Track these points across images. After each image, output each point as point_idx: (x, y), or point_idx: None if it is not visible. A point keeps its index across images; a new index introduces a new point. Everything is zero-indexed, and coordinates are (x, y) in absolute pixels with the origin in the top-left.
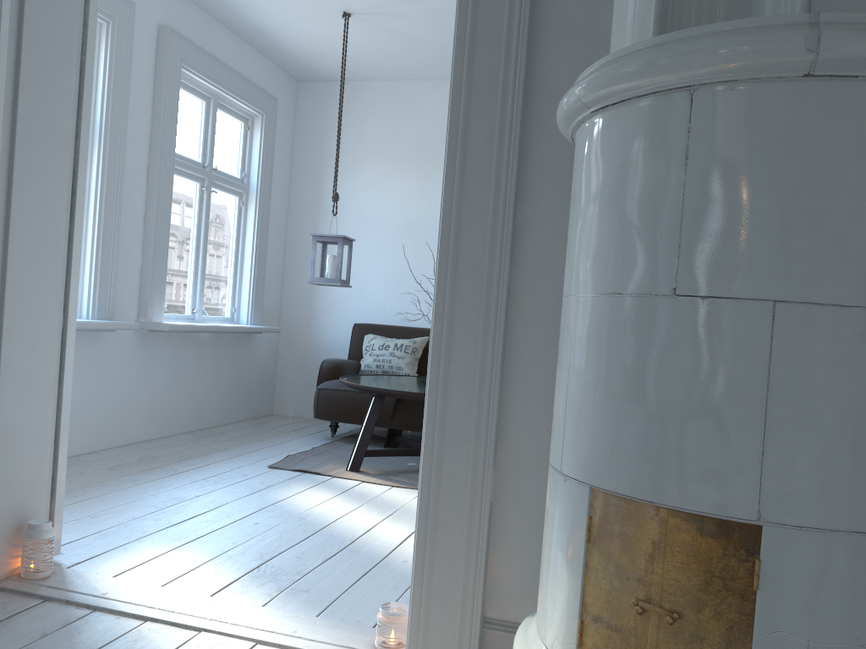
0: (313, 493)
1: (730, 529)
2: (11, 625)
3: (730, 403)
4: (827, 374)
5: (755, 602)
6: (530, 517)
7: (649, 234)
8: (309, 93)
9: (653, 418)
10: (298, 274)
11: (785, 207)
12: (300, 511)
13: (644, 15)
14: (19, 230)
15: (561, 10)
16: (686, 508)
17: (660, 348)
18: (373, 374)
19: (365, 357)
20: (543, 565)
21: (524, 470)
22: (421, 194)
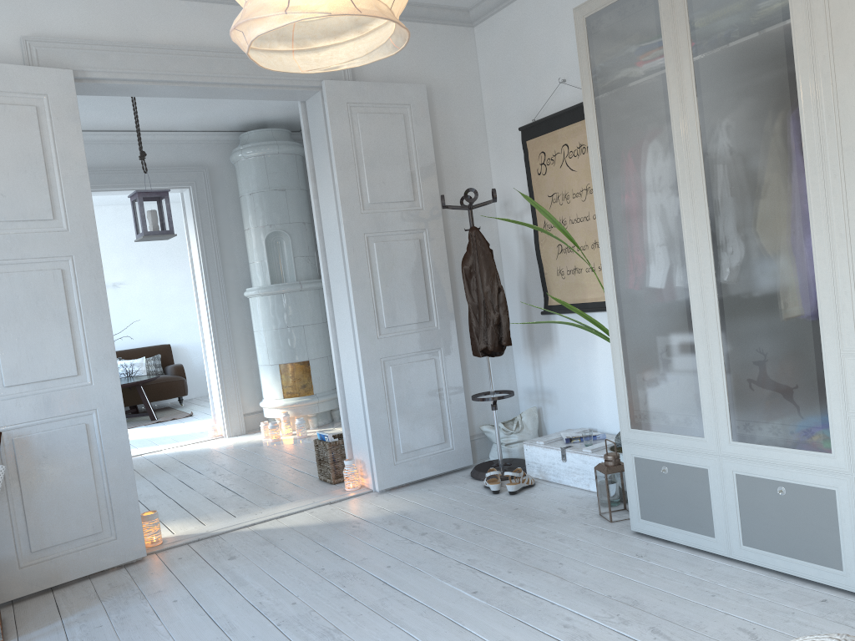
0: None
1: (305, 362)
2: None
3: (300, 342)
4: (312, 335)
5: (311, 372)
6: (247, 386)
7: (281, 317)
8: None
9: (289, 348)
10: None
11: (301, 311)
12: None
13: (266, 276)
14: None
15: (226, 260)
16: (297, 361)
17: (287, 336)
18: None
19: None
20: (268, 385)
21: (243, 375)
22: None
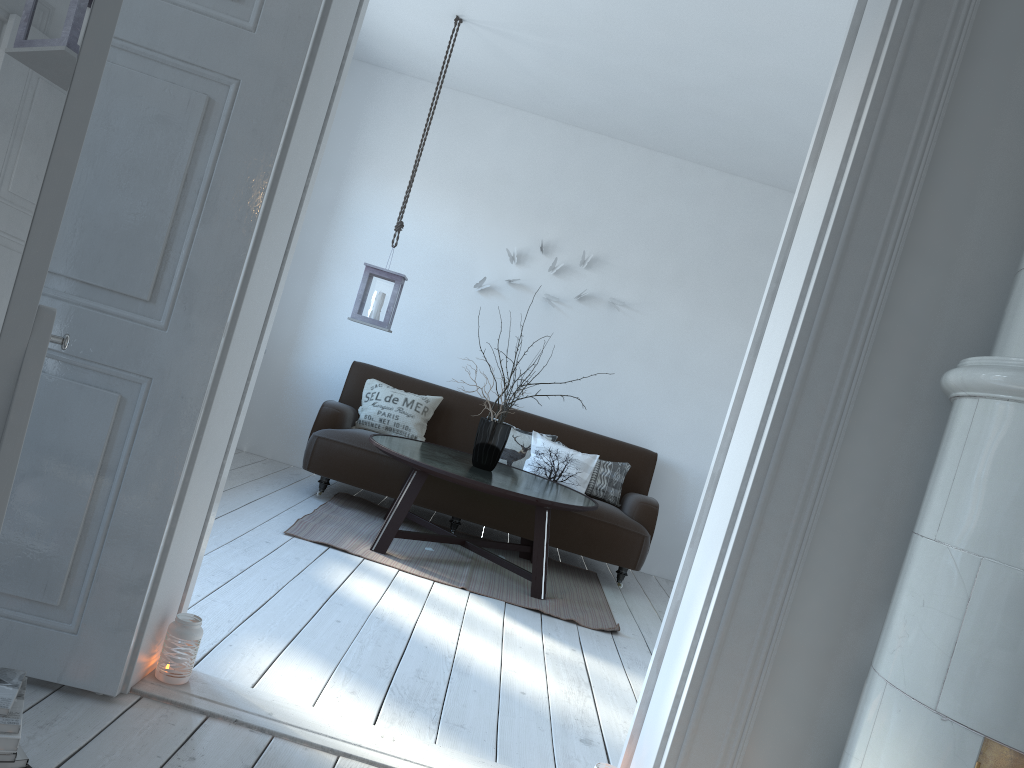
0: (361, 580)
1: None
2: (201, 751)
3: None
4: None
5: None
6: (788, 708)
7: None
8: (349, 73)
9: None
10: (291, 284)
11: None
12: (369, 608)
13: None
14: (253, 282)
15: (925, 236)
16: None
17: None
18: (391, 435)
19: (367, 406)
20: None
21: (792, 663)
22: (460, 231)
